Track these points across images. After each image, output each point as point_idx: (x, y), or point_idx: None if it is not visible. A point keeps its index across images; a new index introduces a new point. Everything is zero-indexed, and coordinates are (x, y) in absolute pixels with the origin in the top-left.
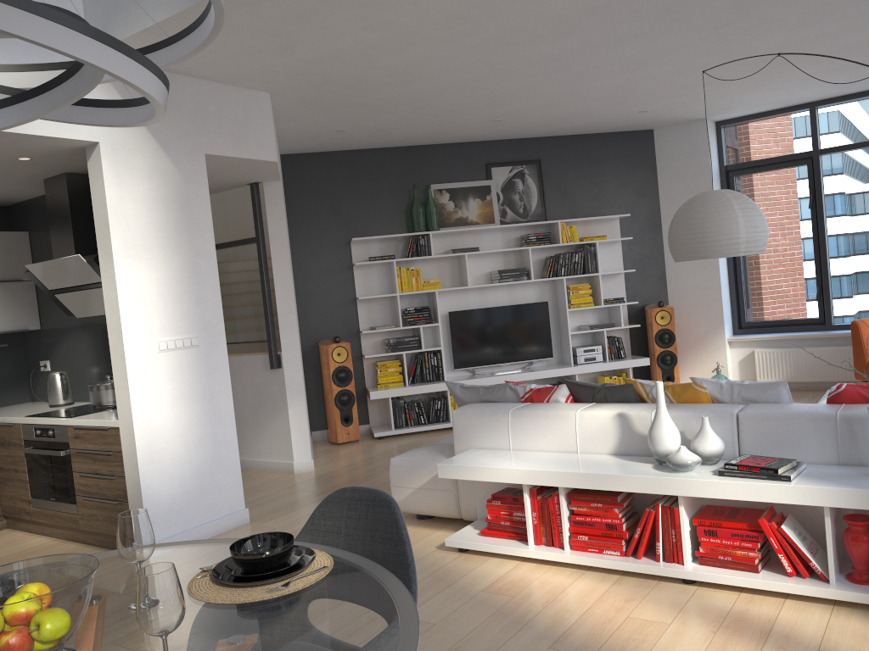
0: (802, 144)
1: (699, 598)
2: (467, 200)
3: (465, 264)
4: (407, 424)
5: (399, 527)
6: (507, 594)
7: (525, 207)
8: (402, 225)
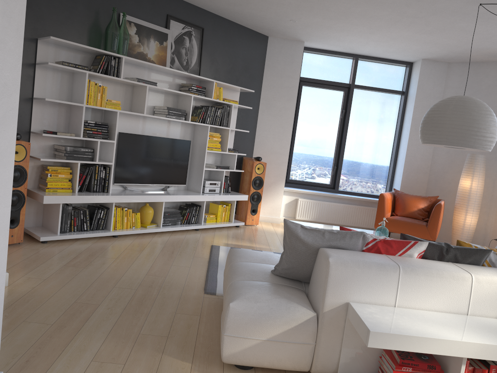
0: (344, 78)
1: None
2: (149, 39)
3: (144, 95)
4: (70, 229)
5: None
6: None
7: (188, 61)
8: (91, 41)
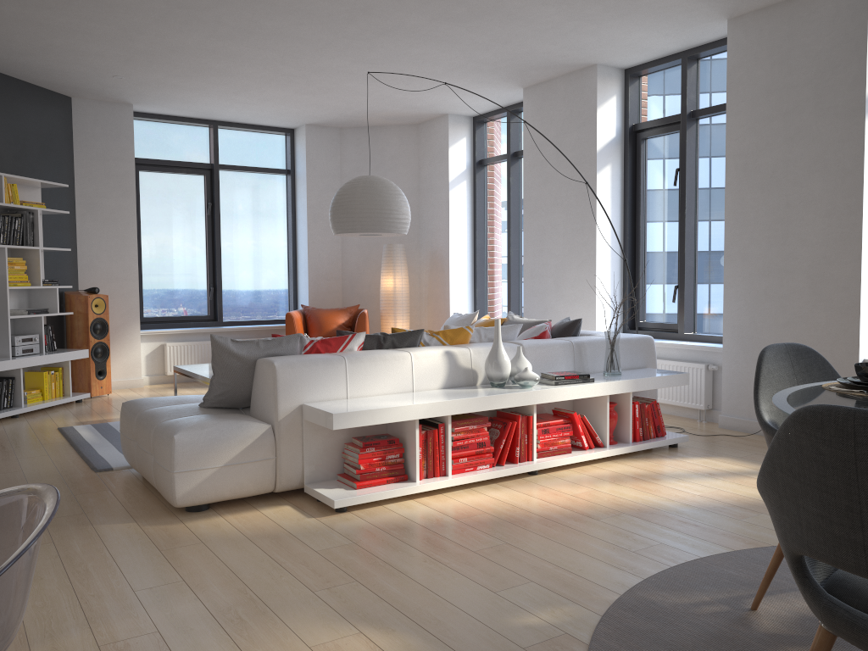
0: (201, 155)
1: (564, 477)
2: None
3: None
4: None
5: (828, 363)
6: (478, 514)
7: None
8: None
